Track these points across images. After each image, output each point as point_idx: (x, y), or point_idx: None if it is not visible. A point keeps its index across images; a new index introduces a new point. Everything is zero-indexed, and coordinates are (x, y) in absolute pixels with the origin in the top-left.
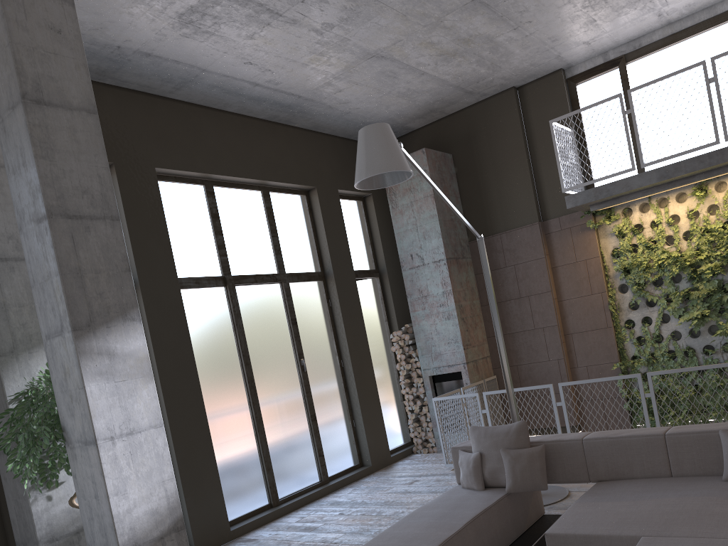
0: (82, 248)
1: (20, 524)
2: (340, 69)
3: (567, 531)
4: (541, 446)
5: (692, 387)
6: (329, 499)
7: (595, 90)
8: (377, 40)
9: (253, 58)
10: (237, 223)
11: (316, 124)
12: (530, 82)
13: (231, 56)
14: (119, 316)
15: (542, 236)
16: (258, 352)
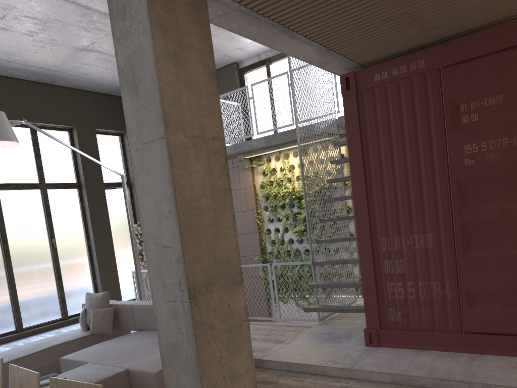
0: None
1: None
2: (65, 55)
3: (69, 357)
4: (112, 307)
5: (297, 275)
6: (59, 329)
7: (254, 78)
8: (78, 41)
9: None
10: (6, 149)
11: (75, 85)
12: (219, 68)
13: None
14: None
15: None
16: (16, 234)
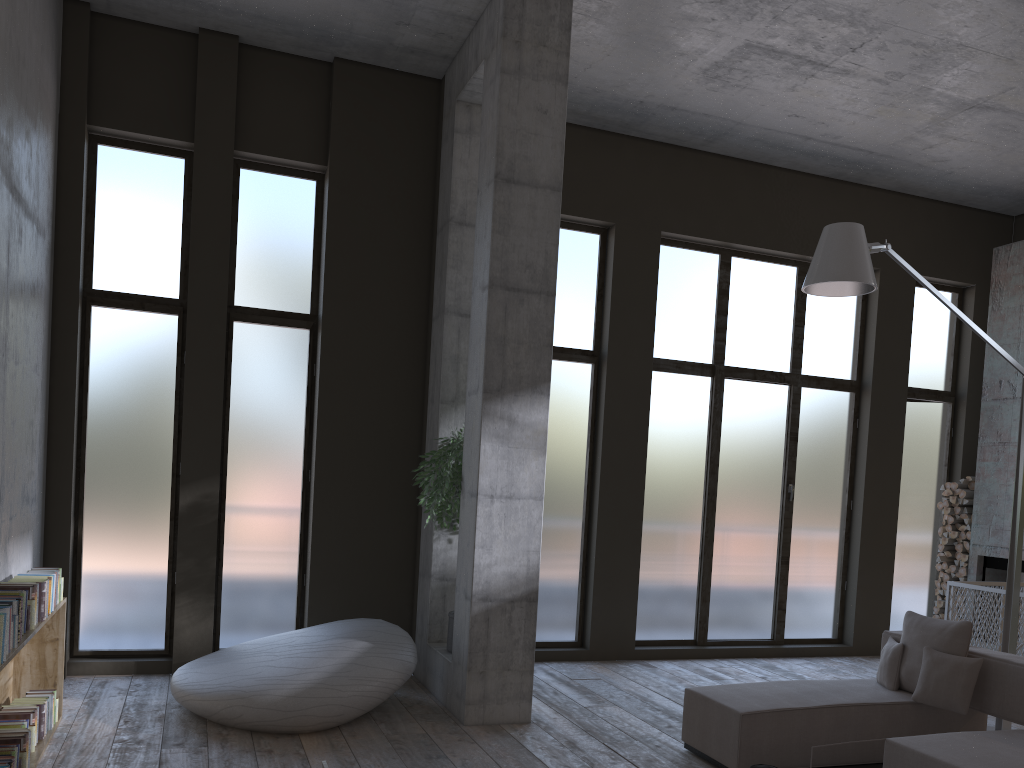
0: (511, 319)
1: (424, 556)
2: (925, 121)
3: (910, 745)
4: (976, 659)
5: None
6: (768, 661)
7: None
8: (974, 89)
9: (798, 111)
10: (750, 304)
11: (902, 184)
12: None
13: (770, 109)
14: (528, 387)
15: None
16: (732, 463)
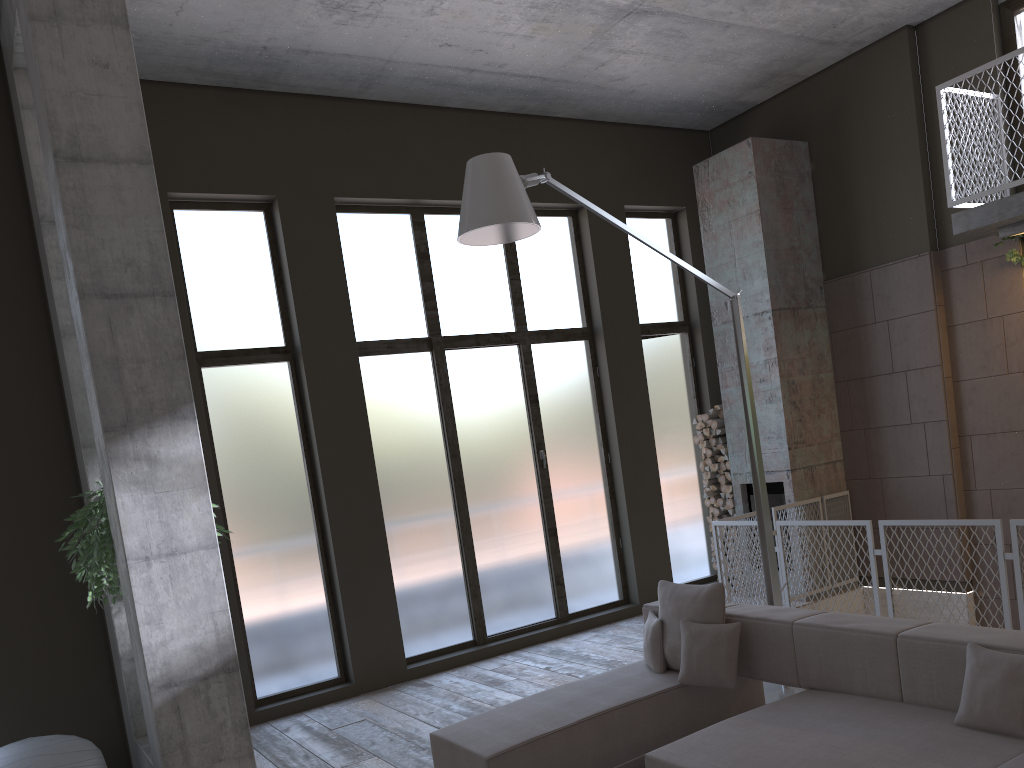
0: (121, 333)
1: (111, 635)
2: (587, 36)
3: (670, 758)
4: (734, 625)
5: None
6: (555, 644)
7: None
8: None
9: (449, 38)
10: (457, 264)
11: (589, 111)
12: (937, 14)
13: (416, 40)
14: (165, 414)
15: (934, 275)
16: (474, 440)
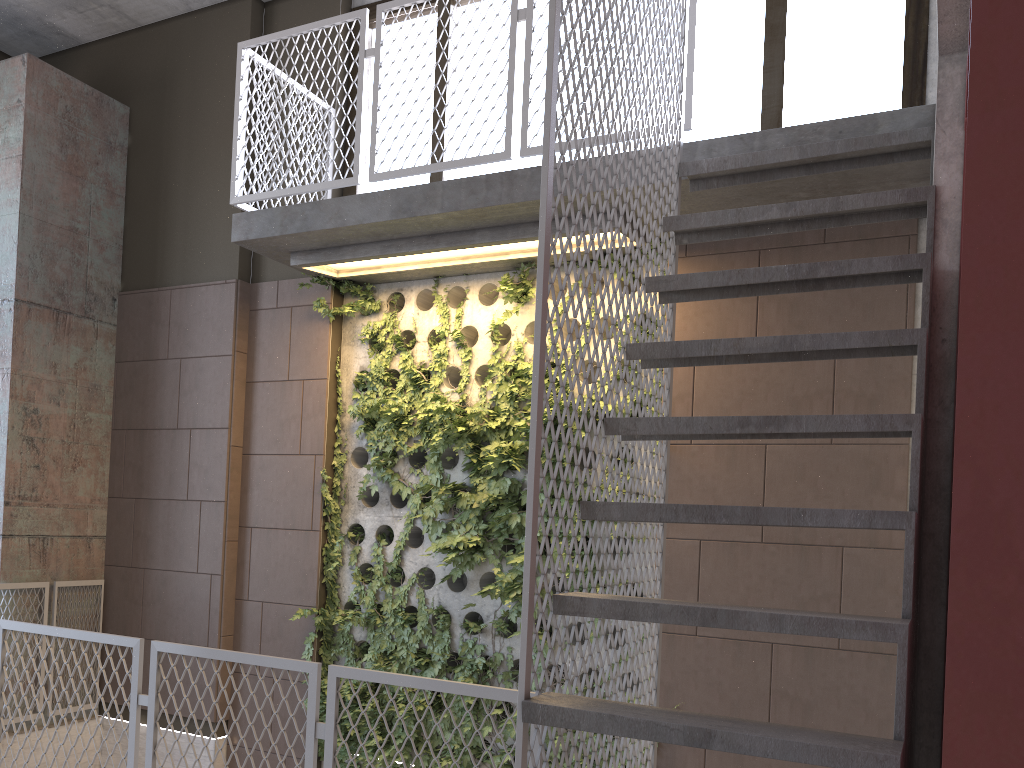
0: None
1: None
2: None
3: None
4: None
5: (429, 695)
6: None
7: (394, 43)
8: None
9: None
10: None
11: None
12: None
13: None
14: None
15: (239, 311)
16: None
